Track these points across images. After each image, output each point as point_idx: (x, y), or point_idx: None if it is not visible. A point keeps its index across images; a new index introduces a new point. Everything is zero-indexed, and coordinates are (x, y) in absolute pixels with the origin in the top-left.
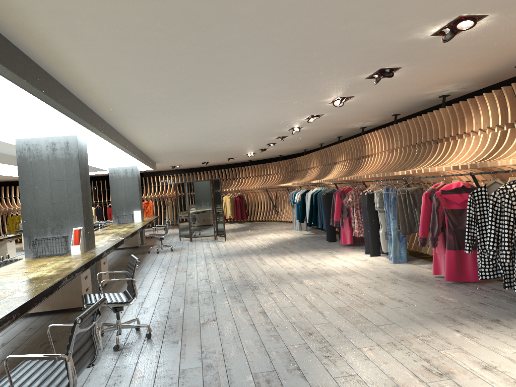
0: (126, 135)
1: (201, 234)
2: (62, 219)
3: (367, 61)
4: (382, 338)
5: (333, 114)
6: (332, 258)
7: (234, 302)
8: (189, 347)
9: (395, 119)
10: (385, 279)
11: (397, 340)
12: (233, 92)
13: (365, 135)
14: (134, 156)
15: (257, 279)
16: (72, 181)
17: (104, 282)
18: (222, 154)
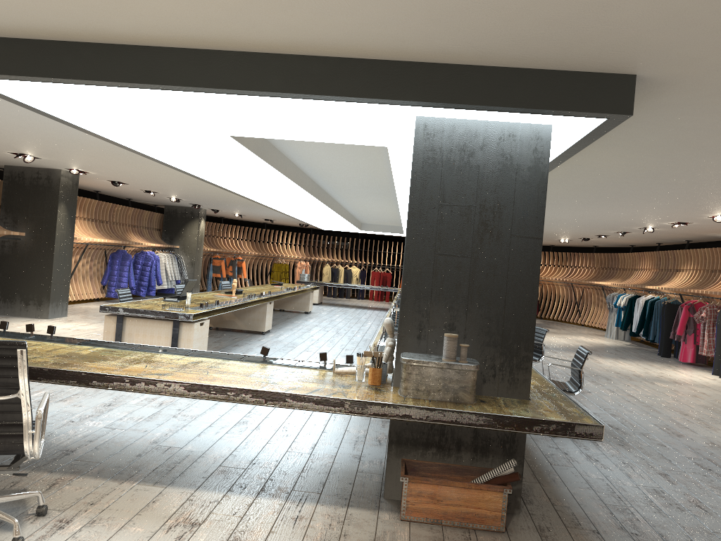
0: None
1: None
2: None
3: None
4: None
5: (702, 224)
6: (675, 371)
7: (595, 384)
8: (585, 403)
9: None
10: None
11: None
12: (628, 201)
13: None
14: None
15: (603, 373)
16: None
17: None
18: None
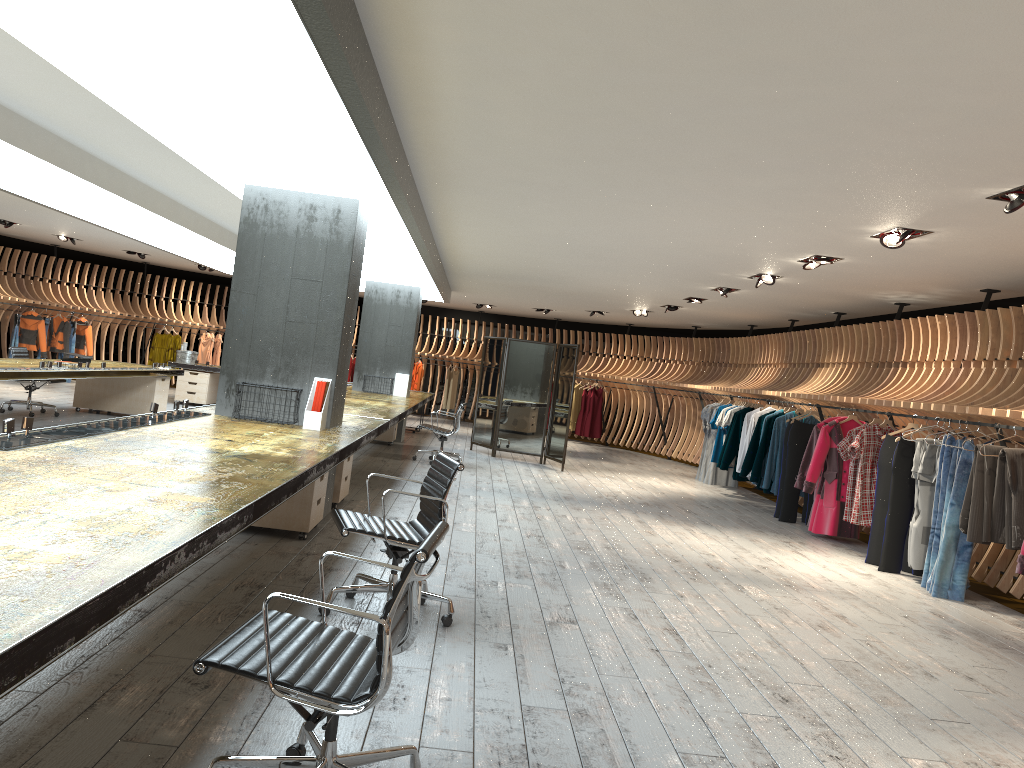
0: (433, 222)
1: (516, 447)
2: (298, 356)
3: (1020, 159)
4: (949, 748)
5: (862, 263)
6: (796, 556)
7: (605, 595)
8: (533, 665)
9: (987, 300)
10: (924, 626)
11: (986, 762)
12: (697, 173)
13: (907, 320)
14: (429, 266)
15: (644, 560)
16: (331, 287)
17: (341, 496)
18: (586, 300)
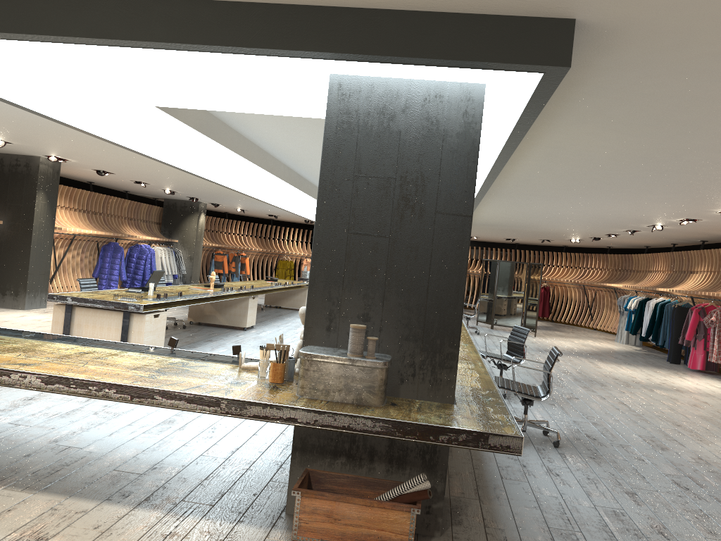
0: None
1: (505, 323)
2: None
3: None
4: None
5: (713, 221)
6: (680, 379)
7: (587, 390)
8: (568, 410)
9: None
10: None
11: None
12: (625, 193)
13: None
14: None
15: (599, 378)
16: None
17: None
18: (542, 235)
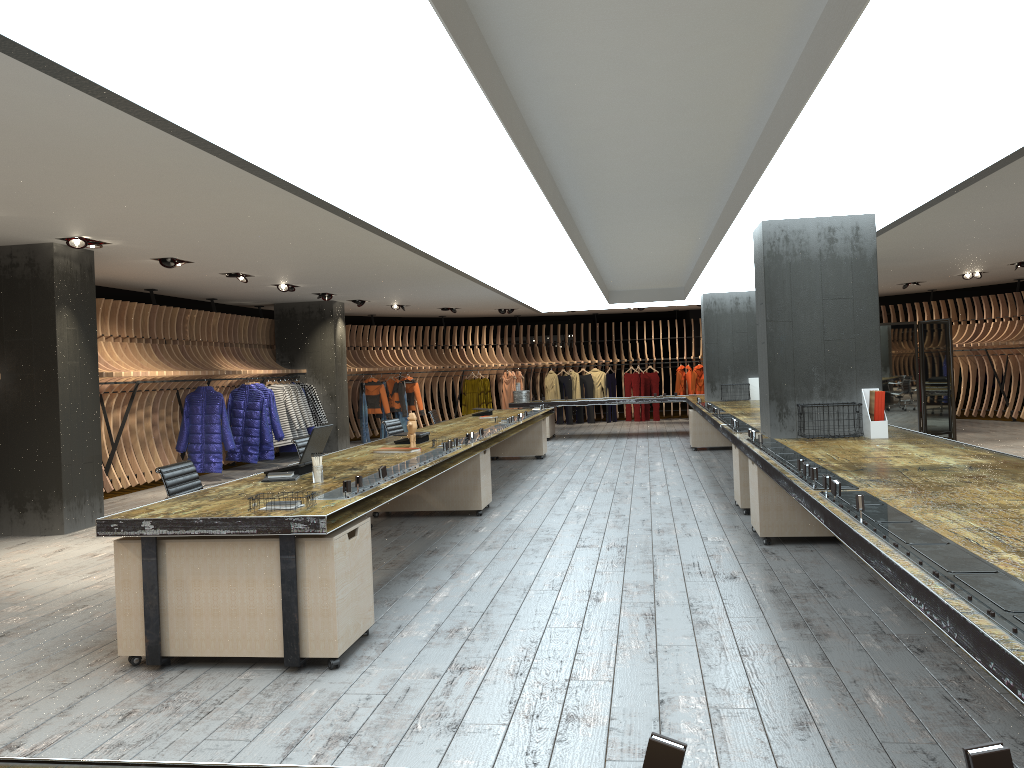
0: None
1: None
2: (841, 371)
3: None
4: None
5: None
6: None
7: None
8: None
9: None
10: None
11: None
12: None
13: None
14: None
15: None
16: (862, 301)
17: None
18: (918, 272)
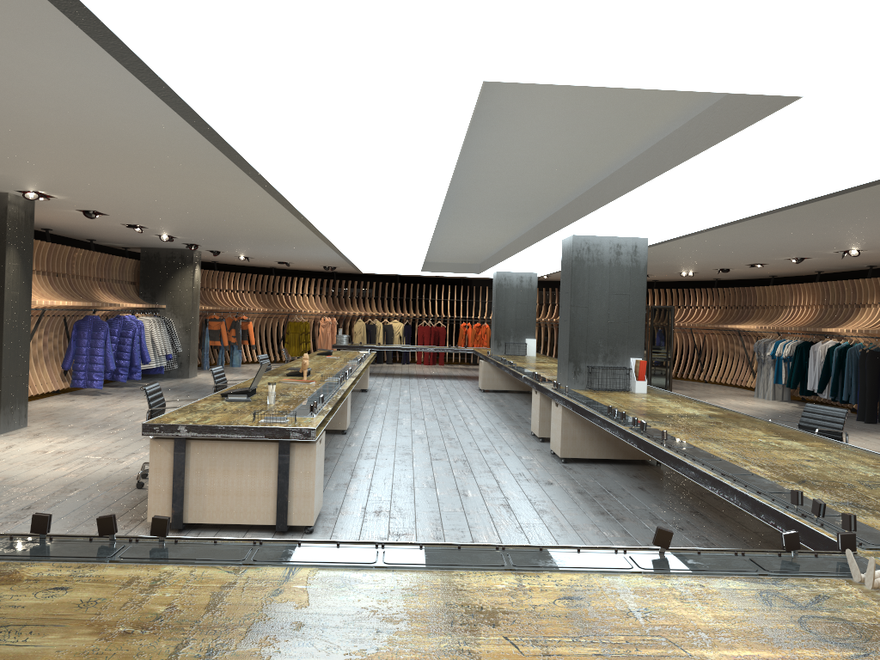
0: None
1: None
2: (618, 345)
3: None
4: None
5: None
6: None
7: None
8: None
9: None
10: None
11: None
12: None
13: None
14: None
15: None
16: (635, 297)
17: None
18: (651, 269)
